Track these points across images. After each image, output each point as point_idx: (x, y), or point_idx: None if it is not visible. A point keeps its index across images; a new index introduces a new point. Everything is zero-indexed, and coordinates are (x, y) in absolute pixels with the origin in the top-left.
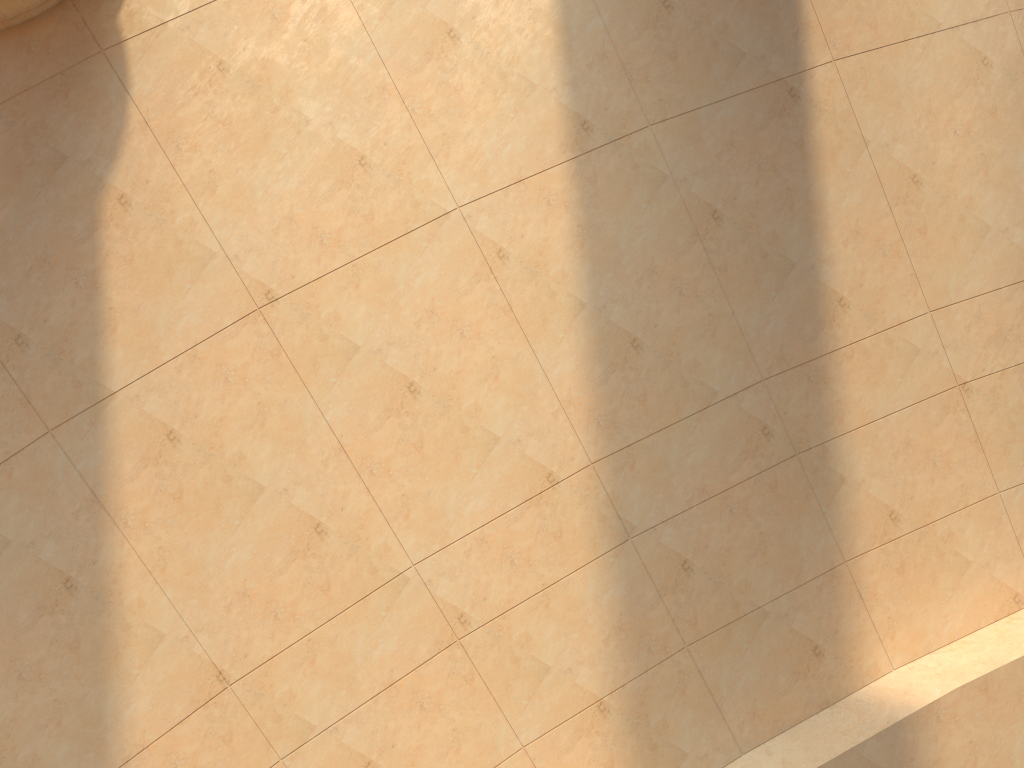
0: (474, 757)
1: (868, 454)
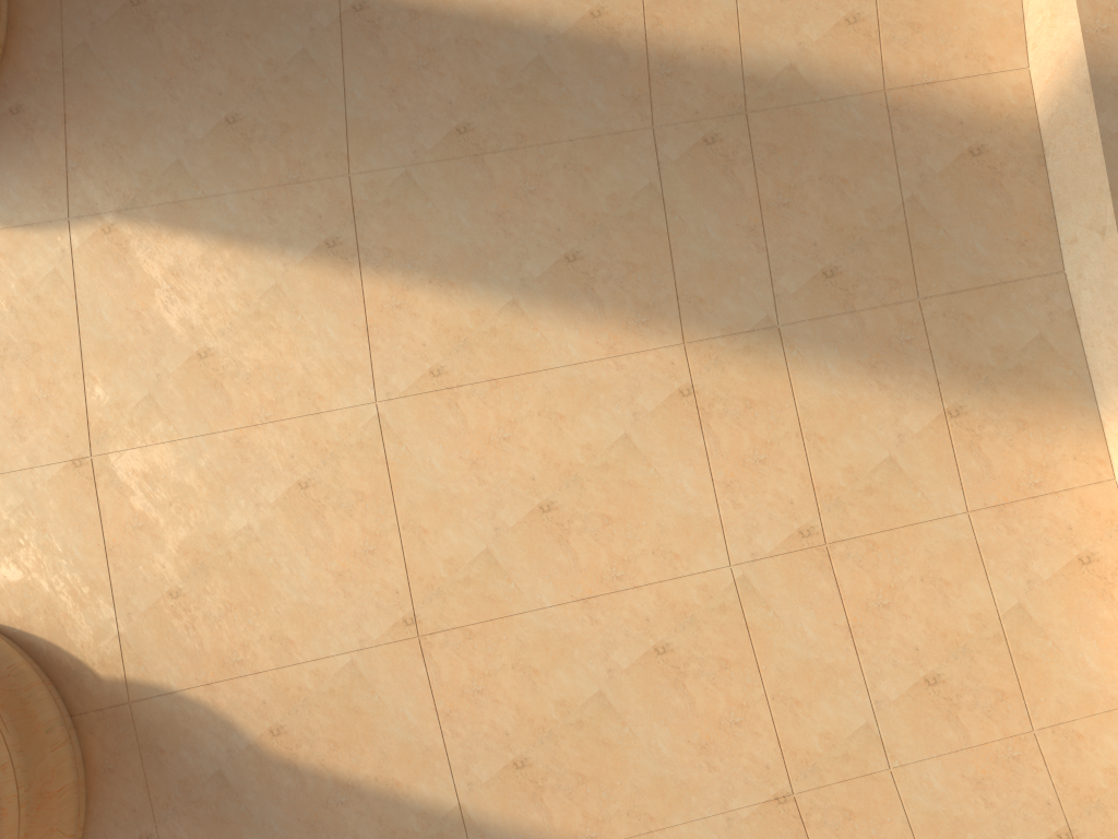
0: (960, 568)
1: (772, 29)
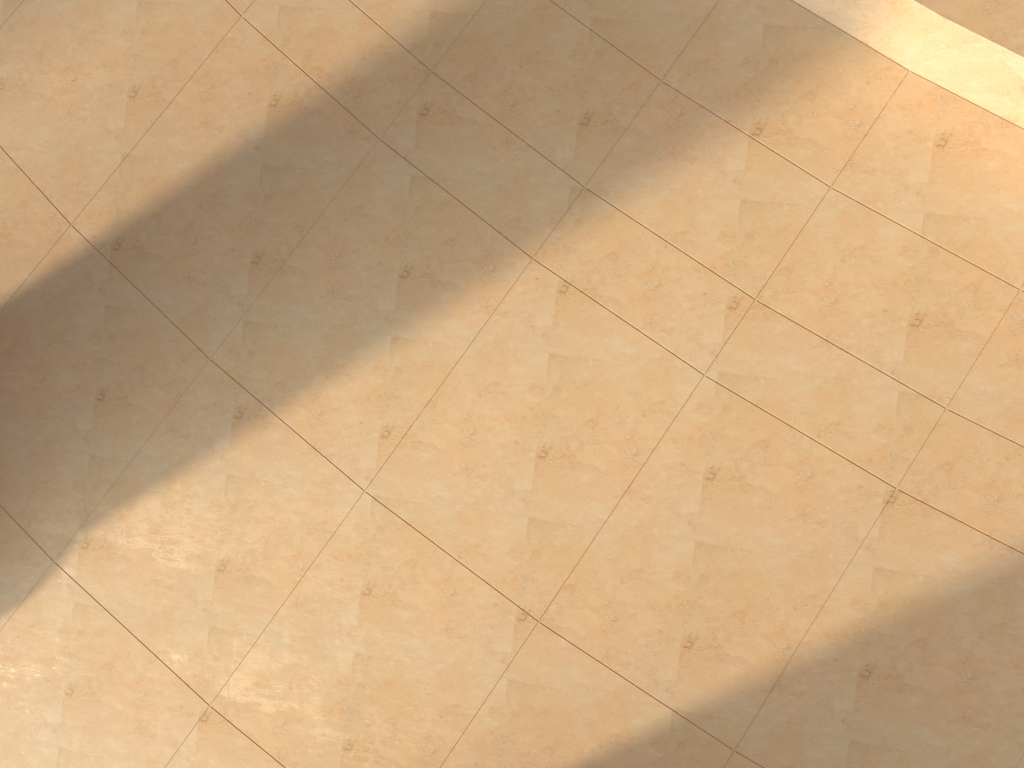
0: (861, 228)
1: (398, 3)
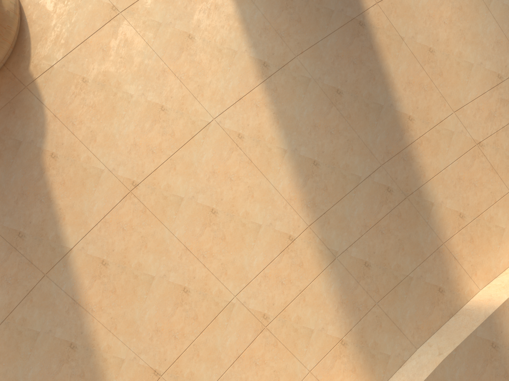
0: None
1: (441, 188)
